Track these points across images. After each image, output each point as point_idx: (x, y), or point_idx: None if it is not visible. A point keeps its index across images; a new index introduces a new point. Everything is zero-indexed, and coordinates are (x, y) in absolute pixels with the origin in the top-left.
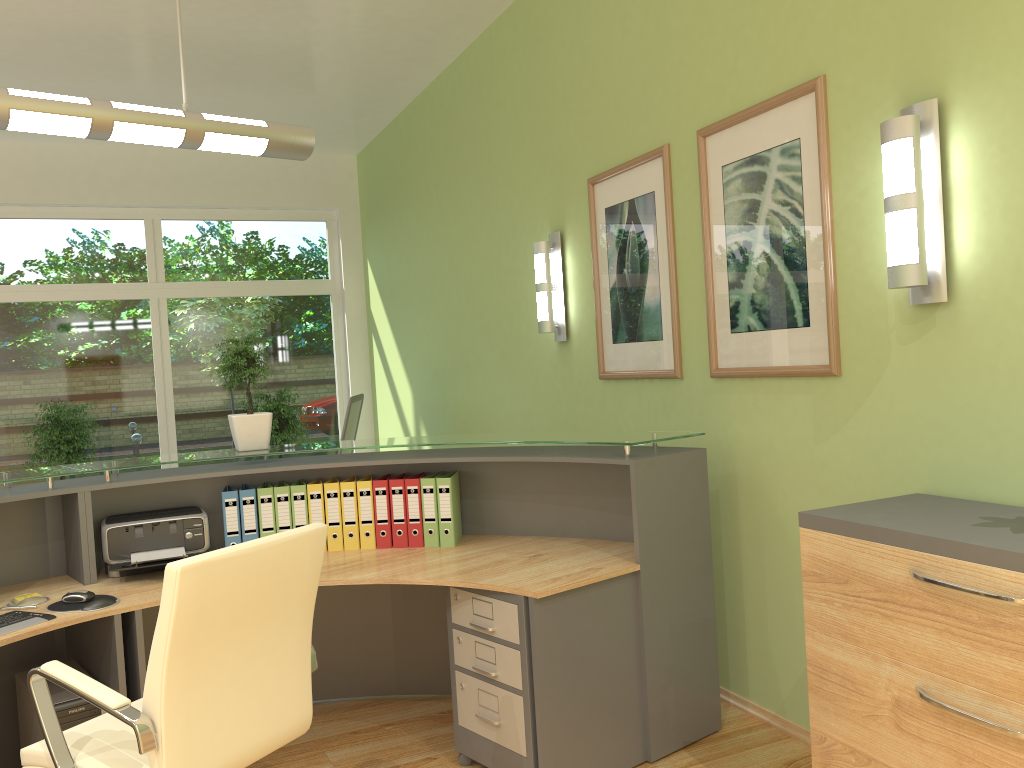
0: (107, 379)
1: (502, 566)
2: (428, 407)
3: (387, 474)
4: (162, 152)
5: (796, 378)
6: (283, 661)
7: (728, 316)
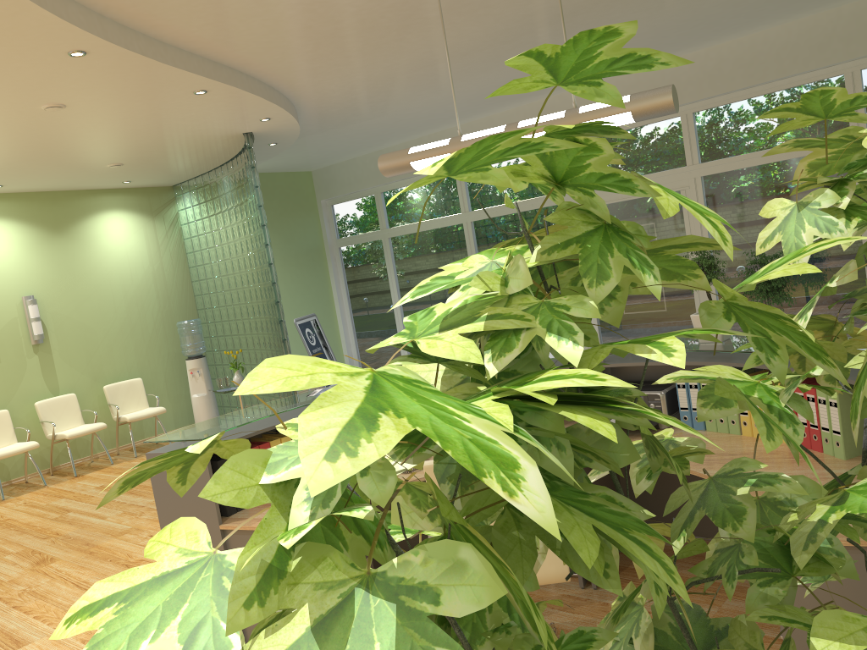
0: None
1: None
2: None
3: None
4: (855, 6)
5: None
6: None
7: None
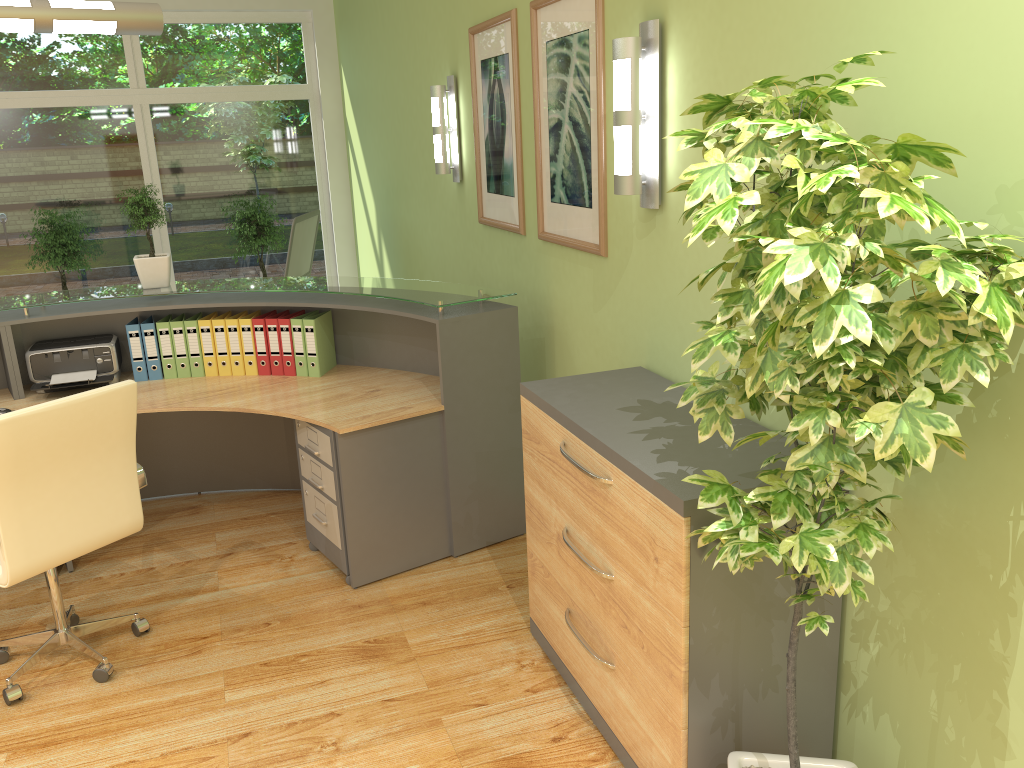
0: (100, 183)
1: (338, 400)
2: (385, 221)
3: (272, 311)
4: None
5: (585, 252)
6: (110, 481)
7: (549, 186)
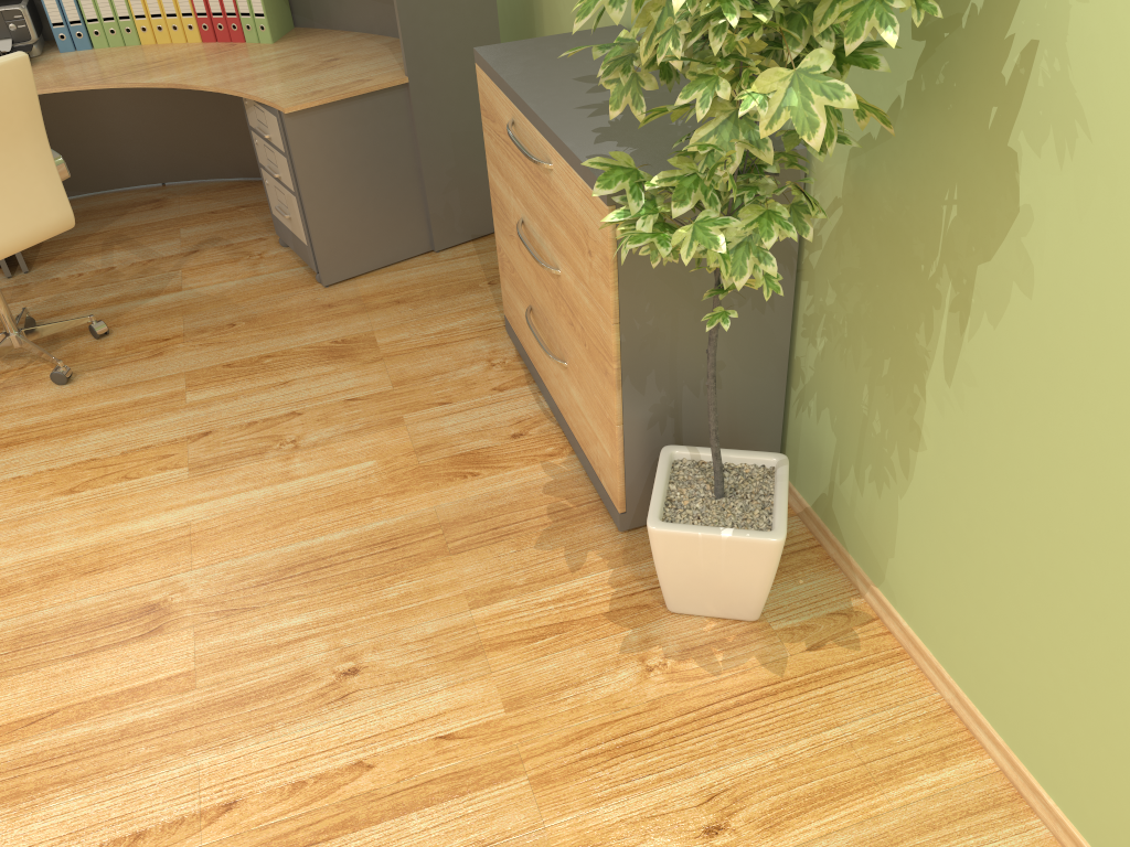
0: None
1: (288, 73)
2: None
3: None
4: None
5: None
6: (24, 173)
7: None
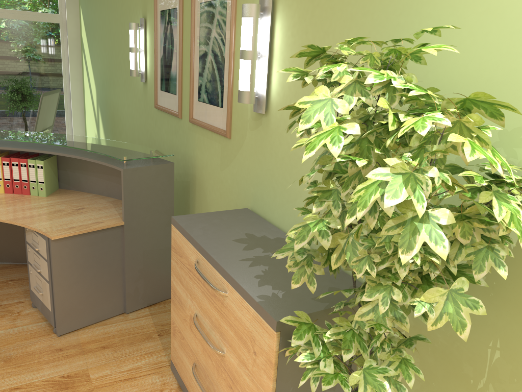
0: None
1: (55, 215)
2: (101, 99)
3: (17, 152)
4: None
5: (217, 134)
6: None
7: (198, 91)
